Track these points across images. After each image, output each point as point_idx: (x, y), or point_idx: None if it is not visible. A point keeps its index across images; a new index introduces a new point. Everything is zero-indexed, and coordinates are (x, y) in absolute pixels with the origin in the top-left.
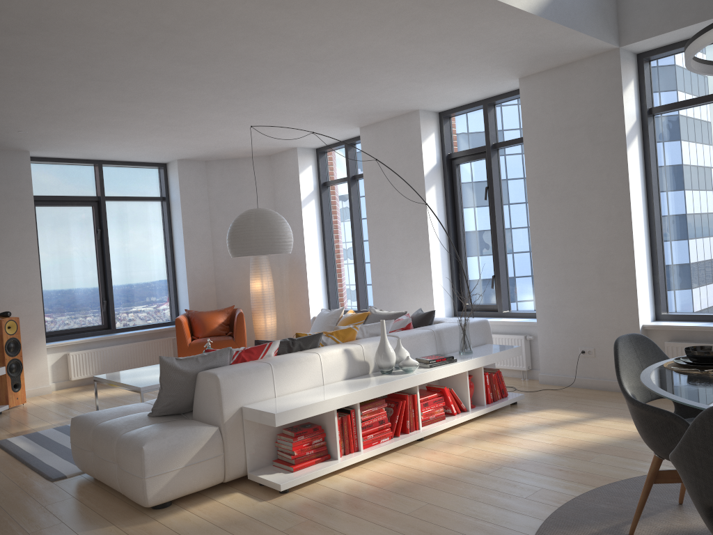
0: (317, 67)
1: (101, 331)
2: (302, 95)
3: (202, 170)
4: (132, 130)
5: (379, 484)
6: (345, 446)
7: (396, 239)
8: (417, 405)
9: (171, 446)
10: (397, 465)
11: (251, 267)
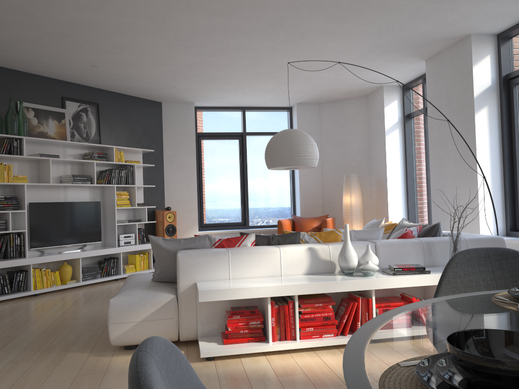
0: (326, 1)
1: (238, 227)
2: (340, 33)
3: (316, 110)
4: (241, 80)
5: (281, 373)
6: (280, 333)
7: (450, 159)
8: (372, 309)
9: (132, 303)
10: (321, 361)
11: (343, 185)
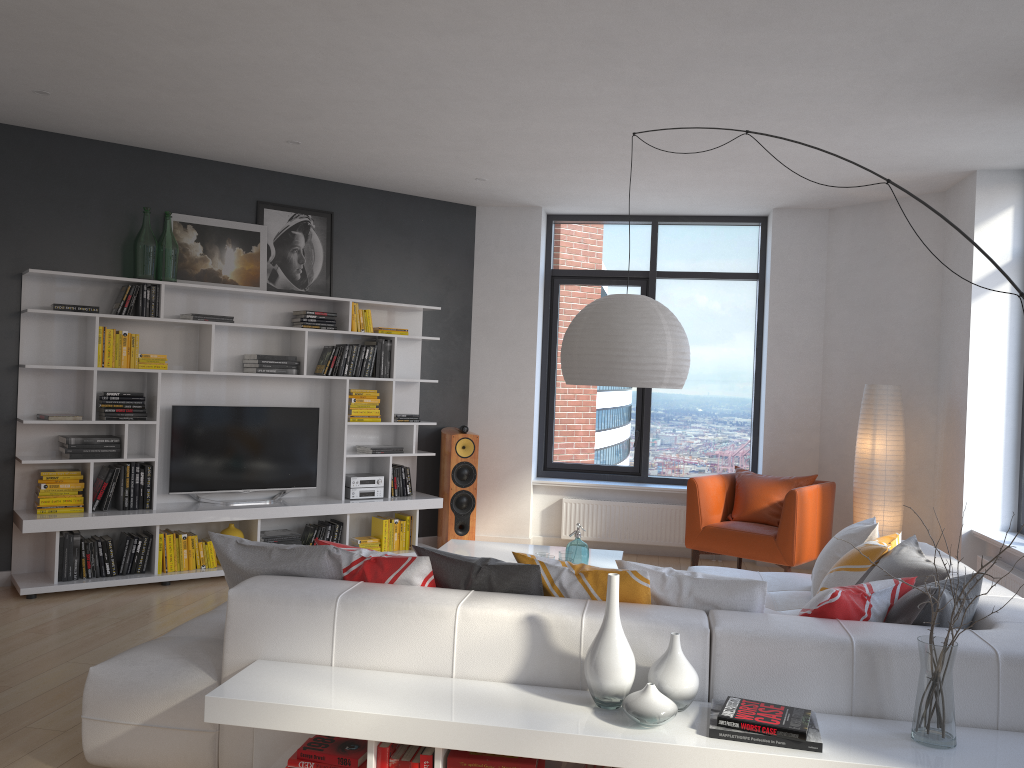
0: None
1: (624, 477)
2: (777, 55)
3: (821, 225)
4: (609, 164)
5: None
6: None
7: None
8: None
9: (129, 683)
10: None
11: (860, 410)
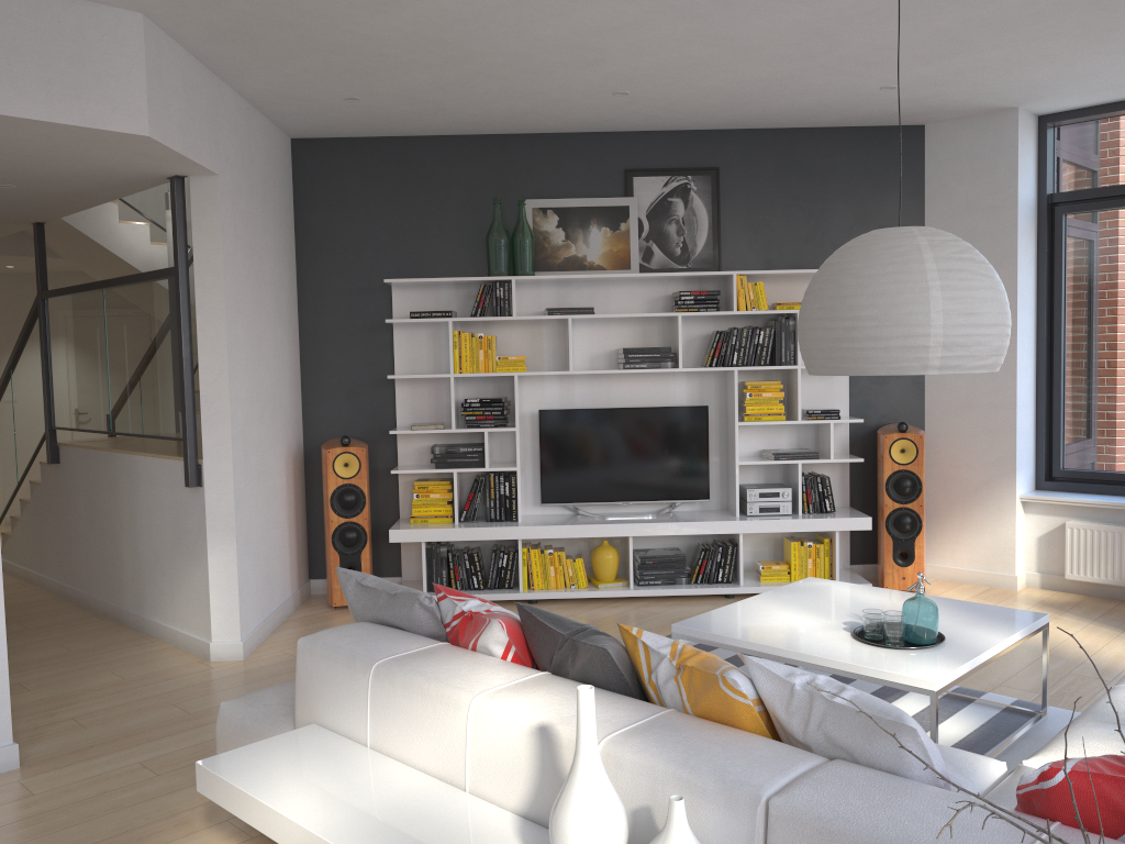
0: None
1: None
2: None
3: None
4: (1050, 22)
5: None
6: None
7: None
8: None
9: (240, 725)
10: None
11: None
